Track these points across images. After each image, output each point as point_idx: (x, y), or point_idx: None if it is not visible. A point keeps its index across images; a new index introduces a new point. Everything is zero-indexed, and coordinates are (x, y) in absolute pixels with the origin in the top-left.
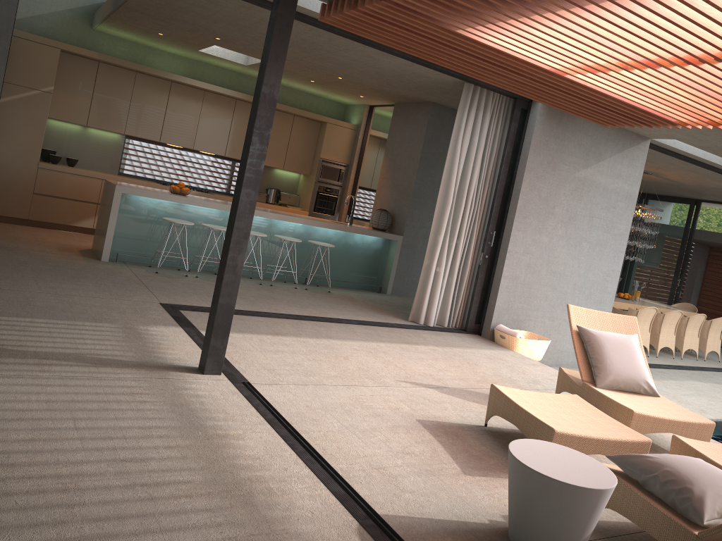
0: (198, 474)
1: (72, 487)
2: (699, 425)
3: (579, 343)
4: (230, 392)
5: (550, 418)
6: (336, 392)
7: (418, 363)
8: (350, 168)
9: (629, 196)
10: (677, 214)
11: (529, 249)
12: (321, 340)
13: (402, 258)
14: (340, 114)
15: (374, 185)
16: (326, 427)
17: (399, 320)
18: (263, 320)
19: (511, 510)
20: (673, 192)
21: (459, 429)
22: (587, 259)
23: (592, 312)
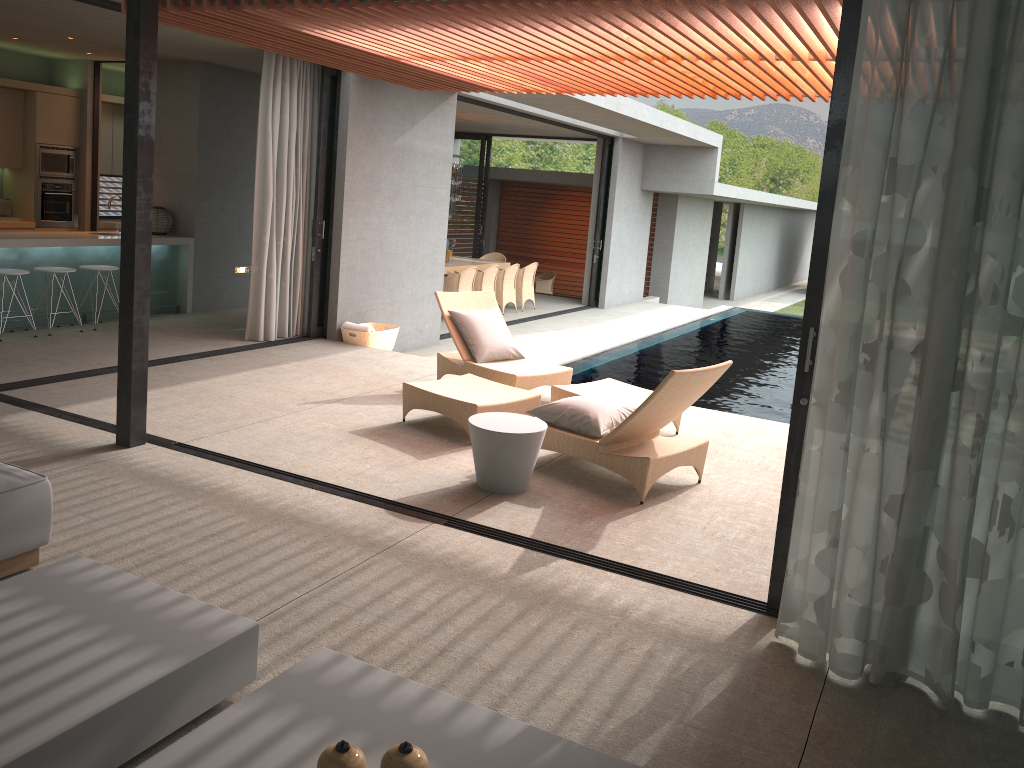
0: (240, 517)
1: (164, 552)
2: (562, 373)
3: (453, 327)
4: (176, 455)
5: (466, 398)
6: (260, 429)
7: (299, 382)
8: (82, 152)
9: (446, 157)
10: (470, 152)
11: (362, 234)
12: (187, 385)
13: (198, 265)
14: (44, 73)
15: (117, 170)
16: (287, 458)
17: (236, 342)
18: (100, 379)
19: (480, 467)
20: (464, 129)
21: (387, 429)
22: (416, 233)
23: (457, 294)
